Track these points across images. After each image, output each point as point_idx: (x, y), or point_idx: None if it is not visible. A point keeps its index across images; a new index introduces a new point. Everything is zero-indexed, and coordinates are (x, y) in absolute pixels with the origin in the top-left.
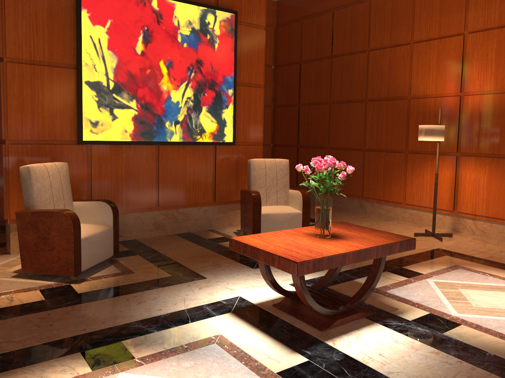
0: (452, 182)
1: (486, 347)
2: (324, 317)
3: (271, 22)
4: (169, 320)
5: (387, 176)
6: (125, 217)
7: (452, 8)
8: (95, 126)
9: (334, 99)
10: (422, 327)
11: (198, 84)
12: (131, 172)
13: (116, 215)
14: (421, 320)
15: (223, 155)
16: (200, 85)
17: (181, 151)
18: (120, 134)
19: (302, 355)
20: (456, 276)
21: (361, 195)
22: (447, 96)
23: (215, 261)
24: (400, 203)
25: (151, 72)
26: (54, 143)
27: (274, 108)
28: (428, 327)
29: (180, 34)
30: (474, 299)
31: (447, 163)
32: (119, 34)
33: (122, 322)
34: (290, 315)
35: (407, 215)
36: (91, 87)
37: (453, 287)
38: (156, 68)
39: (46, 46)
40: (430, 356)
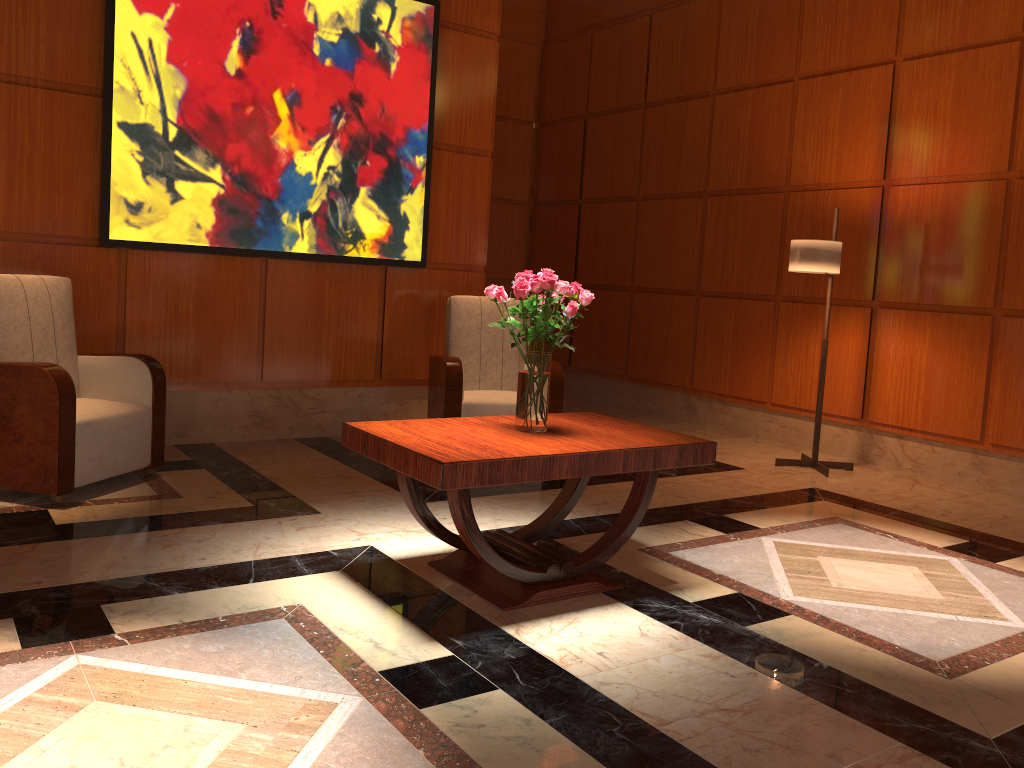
0: (862, 362)
1: (819, 653)
2: (518, 585)
3: (534, 35)
4: (213, 576)
5: (739, 348)
6: (192, 397)
7: (875, 10)
8: (136, 212)
9: (646, 191)
10: (710, 614)
11: (354, 142)
12: (208, 308)
13: (159, 386)
14: (714, 603)
15: (400, 287)
16: (358, 144)
17: (314, 273)
18: (186, 230)
19: (444, 646)
20: (825, 535)
21: (689, 385)
22: (859, 188)
23: (351, 487)
24: (762, 403)
25: (256, 112)
26: (52, 242)
27: (533, 208)
28: (722, 615)
29: (319, 39)
30: (840, 575)
31: (853, 322)
32: (192, 34)
33: (119, 574)
34: (455, 581)
35: (775, 428)
36: (130, 135)
37: (809, 553)
38: (266, 105)
39: (42, 49)
40: (700, 661)
